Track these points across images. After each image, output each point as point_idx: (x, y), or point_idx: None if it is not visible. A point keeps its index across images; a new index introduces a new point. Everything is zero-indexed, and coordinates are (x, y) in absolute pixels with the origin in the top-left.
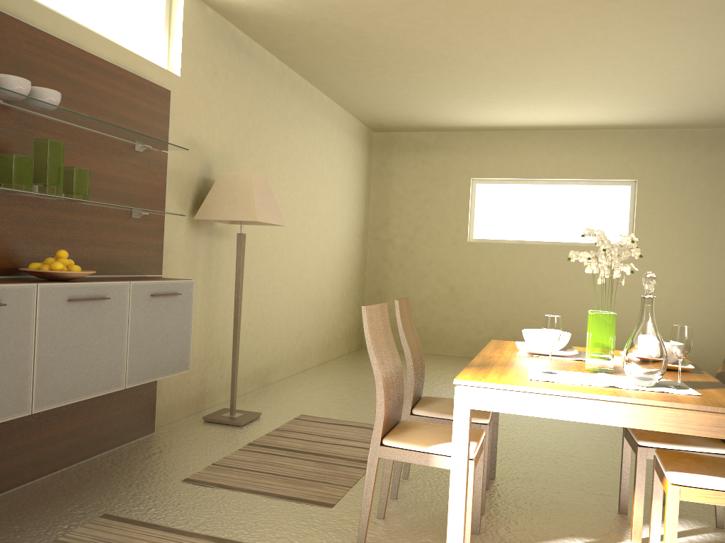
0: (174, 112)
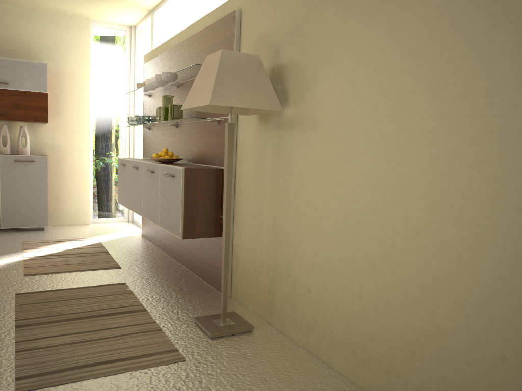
0: (246, 22)
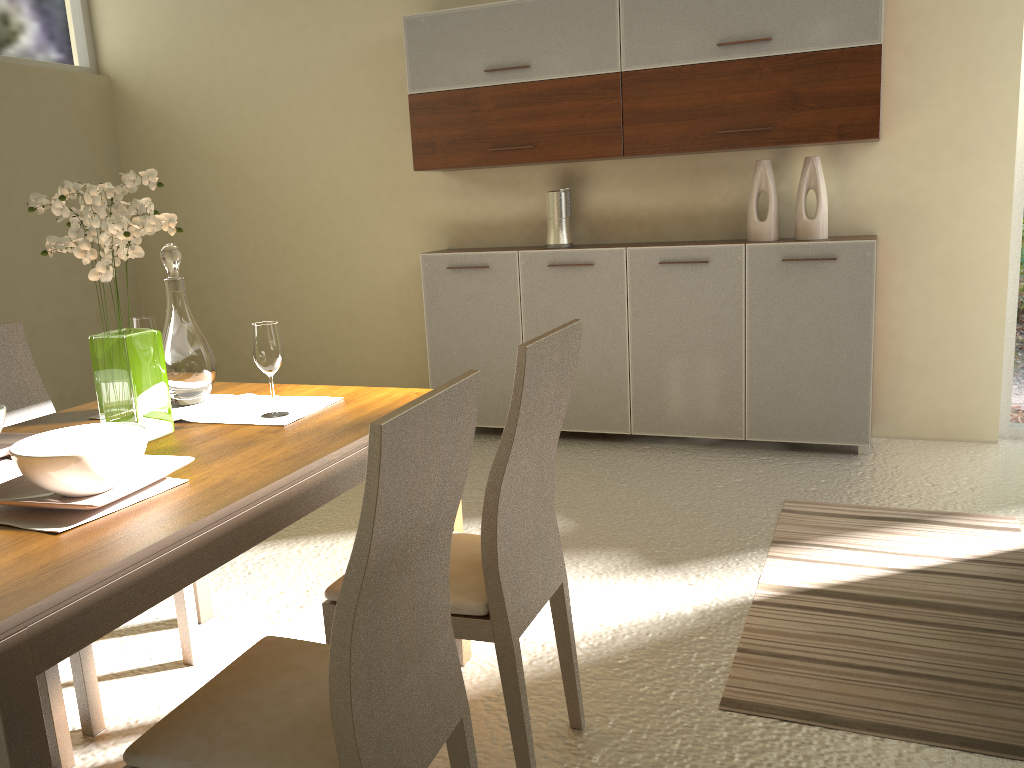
0: None
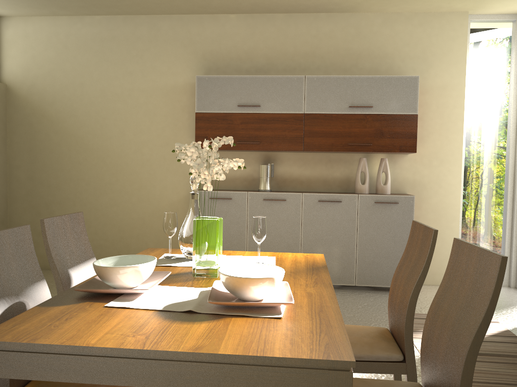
0: None
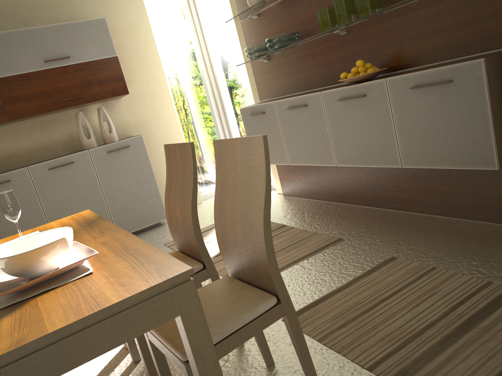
0: None
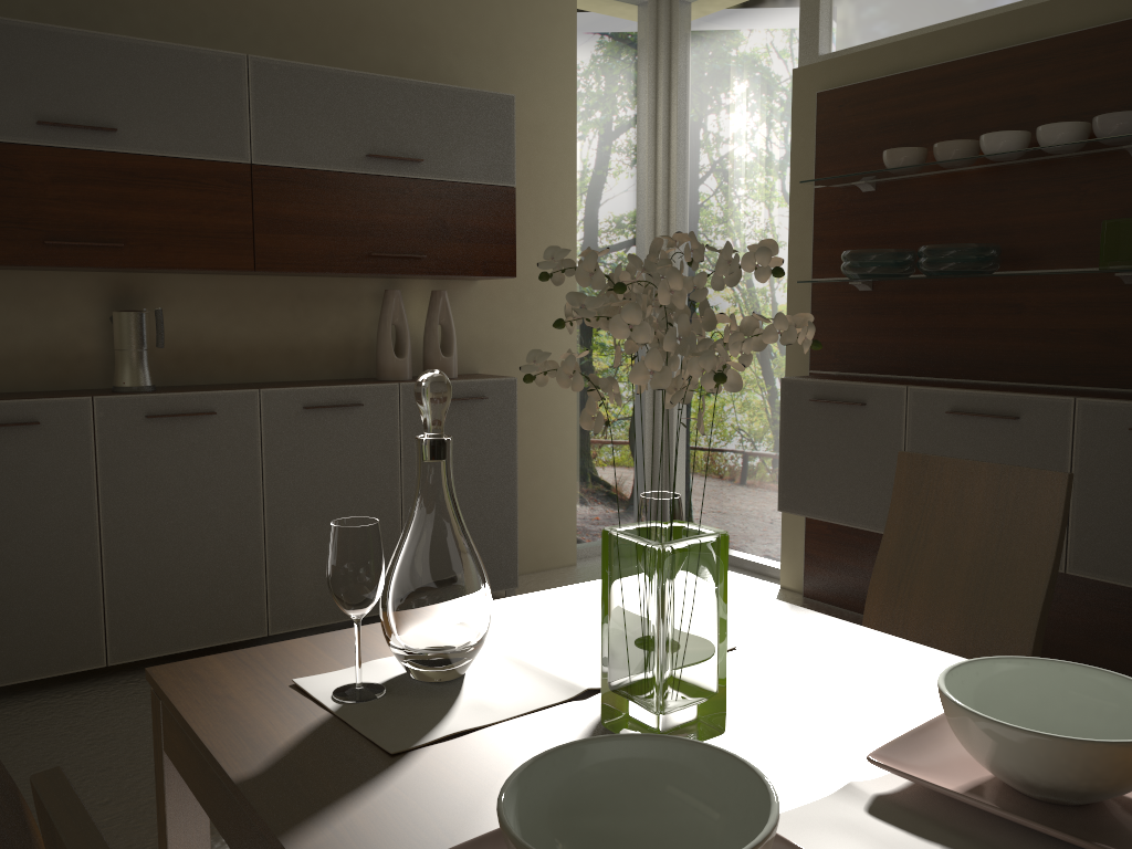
0: None
